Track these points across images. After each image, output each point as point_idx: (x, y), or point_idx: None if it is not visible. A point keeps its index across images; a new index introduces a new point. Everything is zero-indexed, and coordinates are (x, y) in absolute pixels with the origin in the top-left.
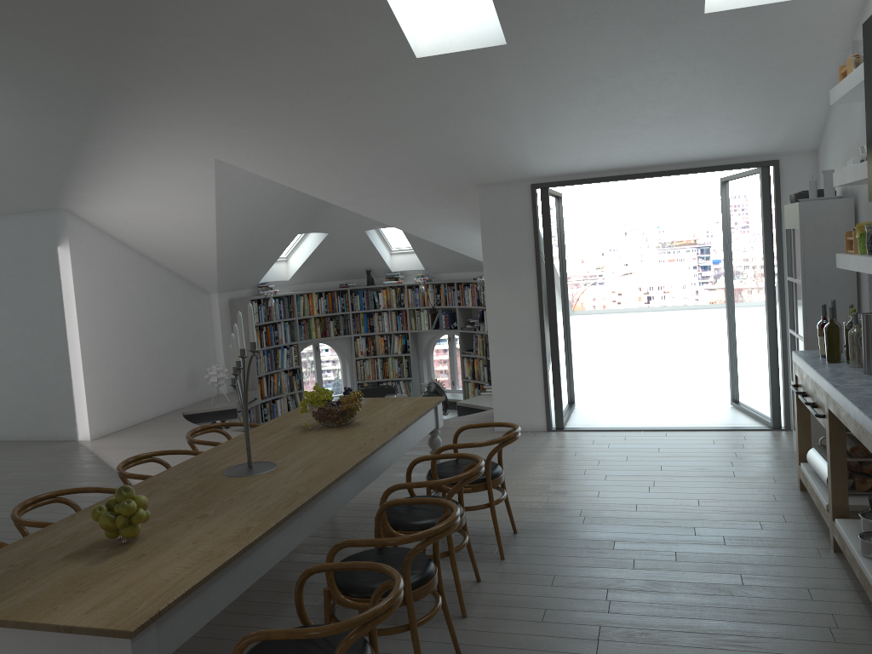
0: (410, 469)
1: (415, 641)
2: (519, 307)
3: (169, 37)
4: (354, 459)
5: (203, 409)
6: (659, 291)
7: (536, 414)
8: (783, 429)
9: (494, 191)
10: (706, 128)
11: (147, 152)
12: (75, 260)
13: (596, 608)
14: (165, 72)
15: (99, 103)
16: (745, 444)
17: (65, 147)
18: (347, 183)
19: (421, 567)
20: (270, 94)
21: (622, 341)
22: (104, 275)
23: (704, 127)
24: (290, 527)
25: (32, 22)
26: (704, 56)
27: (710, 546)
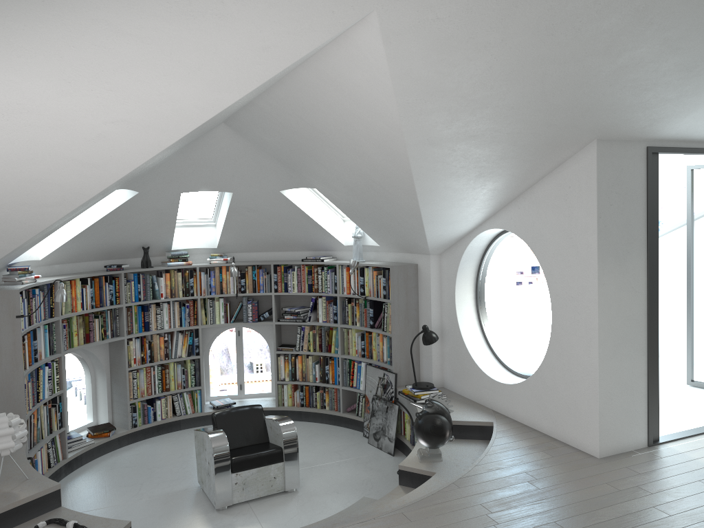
0: None
1: None
2: (630, 297)
3: None
4: None
5: None
6: None
7: (638, 427)
8: None
9: (612, 149)
10: None
11: None
12: None
13: None
14: None
15: None
16: None
17: None
18: (477, 109)
19: None
20: None
21: None
22: None
23: None
24: None
25: None
26: None
27: None
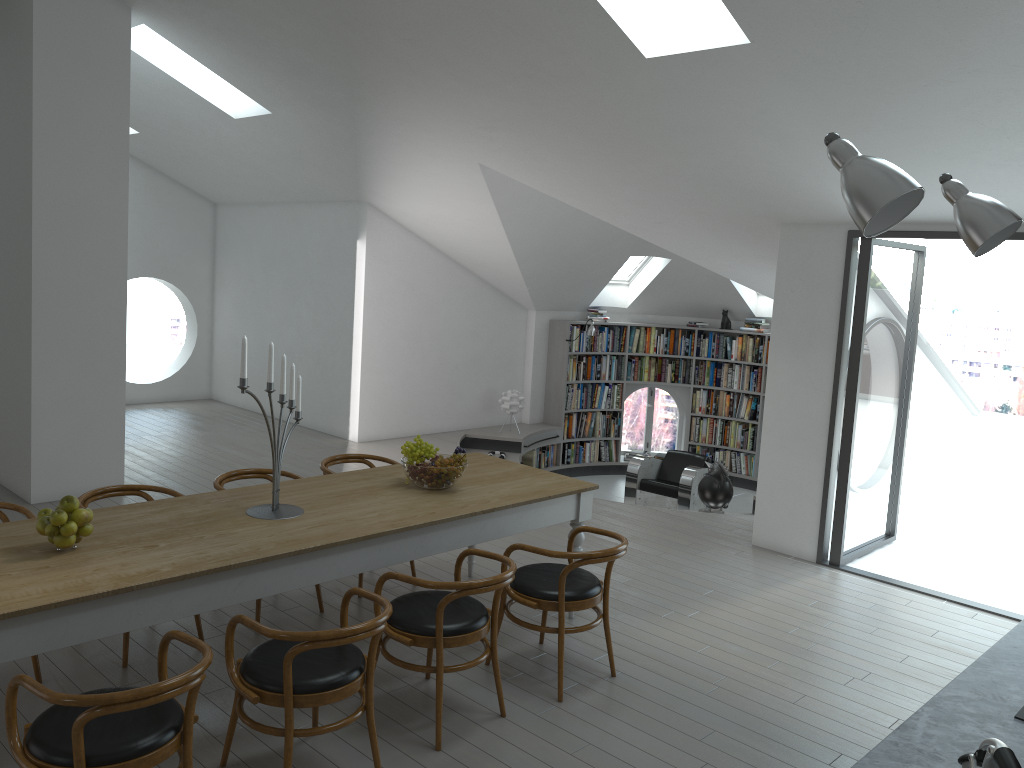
0: (458, 560)
1: (286, 751)
2: (807, 393)
3: (388, 29)
4: (371, 530)
5: (487, 435)
6: None
7: (805, 536)
8: None
9: (799, 233)
10: None
11: (414, 150)
12: (370, 256)
13: None
14: (399, 67)
15: (355, 97)
16: None
17: (344, 140)
18: (623, 204)
19: (330, 673)
20: (505, 95)
21: None
22: (401, 275)
23: None
24: (222, 584)
25: (273, 14)
26: None
27: None
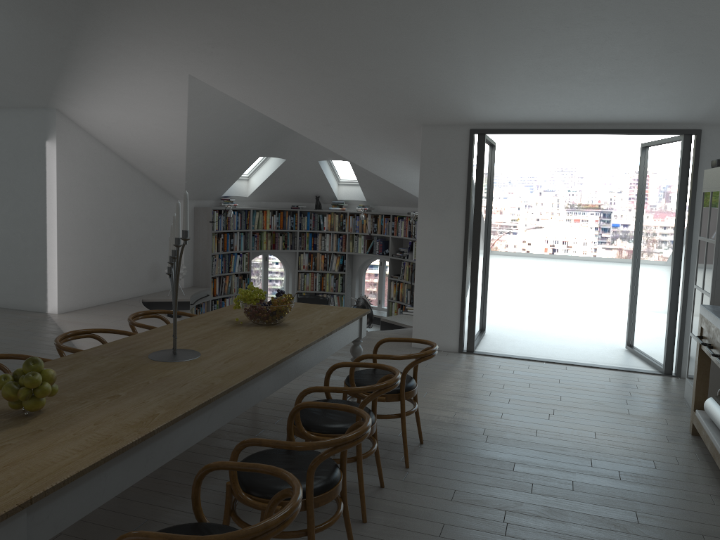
0: (328, 373)
1: None
2: (447, 239)
3: None
4: (275, 357)
5: (160, 298)
6: (563, 245)
7: (450, 336)
8: (674, 376)
9: (436, 131)
10: (639, 91)
11: (129, 61)
12: (60, 154)
13: (493, 529)
14: None
15: (87, 9)
16: (639, 385)
17: (56, 49)
18: (304, 110)
19: (327, 473)
20: (242, 16)
21: (531, 281)
22: (85, 171)
23: (638, 90)
24: (200, 418)
25: None
26: (650, 19)
27: (606, 479)
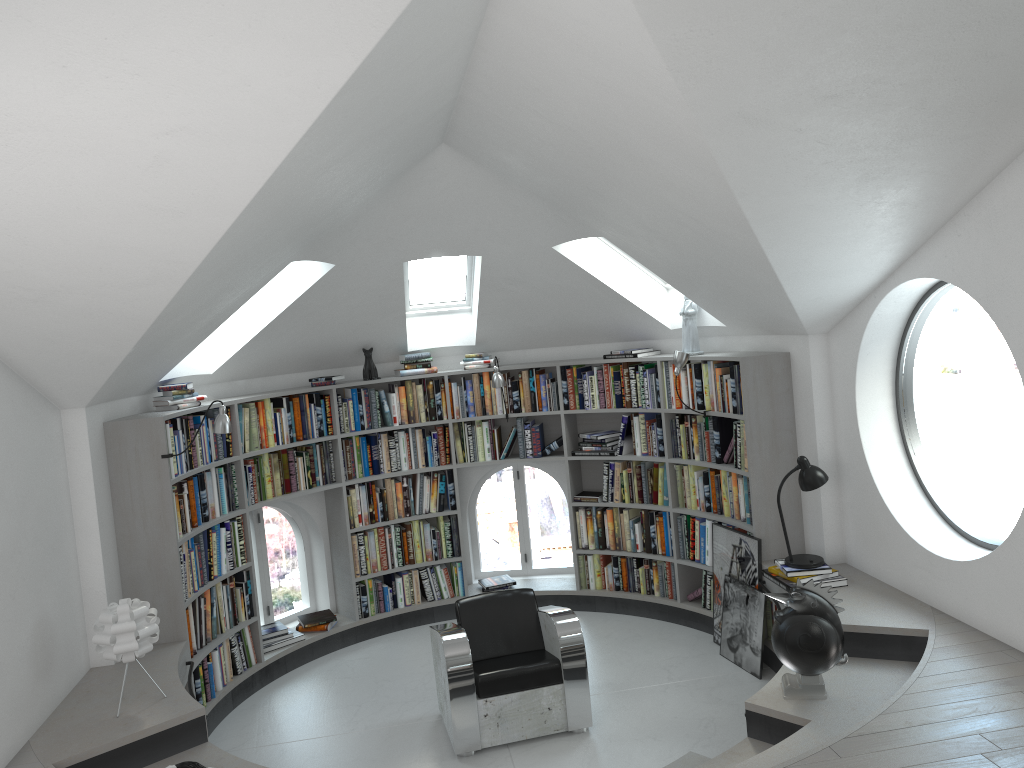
0: None
1: None
2: None
3: None
4: None
5: (110, 738)
6: None
7: None
8: None
9: None
10: None
11: None
12: None
13: None
14: None
15: None
16: None
17: None
18: (824, 38)
19: None
20: None
21: None
22: None
23: None
24: None
25: None
26: None
27: None
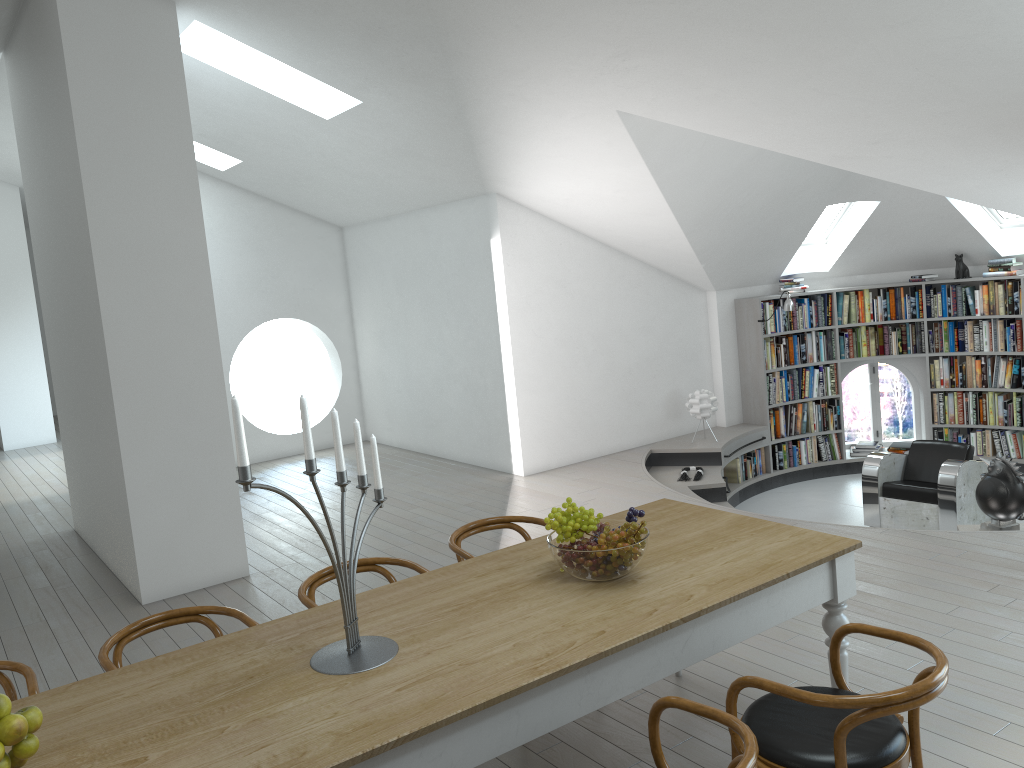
0: (652, 714)
1: None
2: None
3: None
4: (497, 687)
5: (677, 448)
6: None
7: None
8: None
9: None
10: None
11: (534, 111)
12: (507, 255)
13: None
14: None
15: (447, 54)
16: None
17: (450, 118)
18: (820, 126)
19: None
20: None
21: None
22: (547, 273)
23: None
24: None
25: None
26: None
27: None
